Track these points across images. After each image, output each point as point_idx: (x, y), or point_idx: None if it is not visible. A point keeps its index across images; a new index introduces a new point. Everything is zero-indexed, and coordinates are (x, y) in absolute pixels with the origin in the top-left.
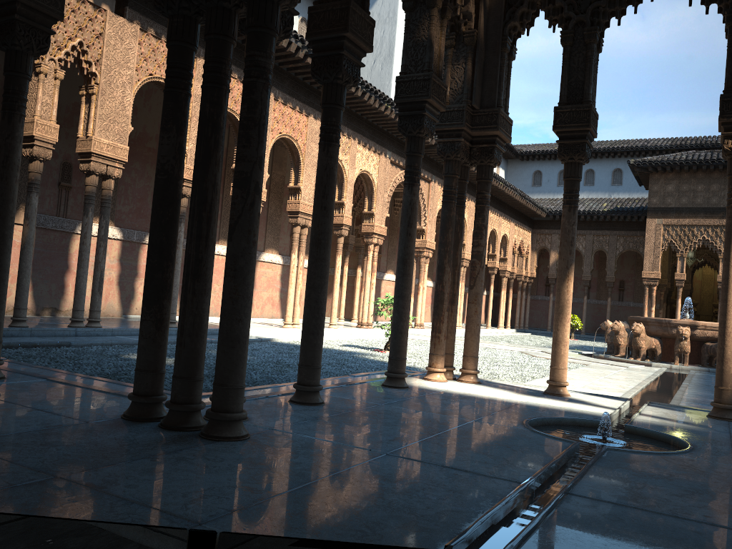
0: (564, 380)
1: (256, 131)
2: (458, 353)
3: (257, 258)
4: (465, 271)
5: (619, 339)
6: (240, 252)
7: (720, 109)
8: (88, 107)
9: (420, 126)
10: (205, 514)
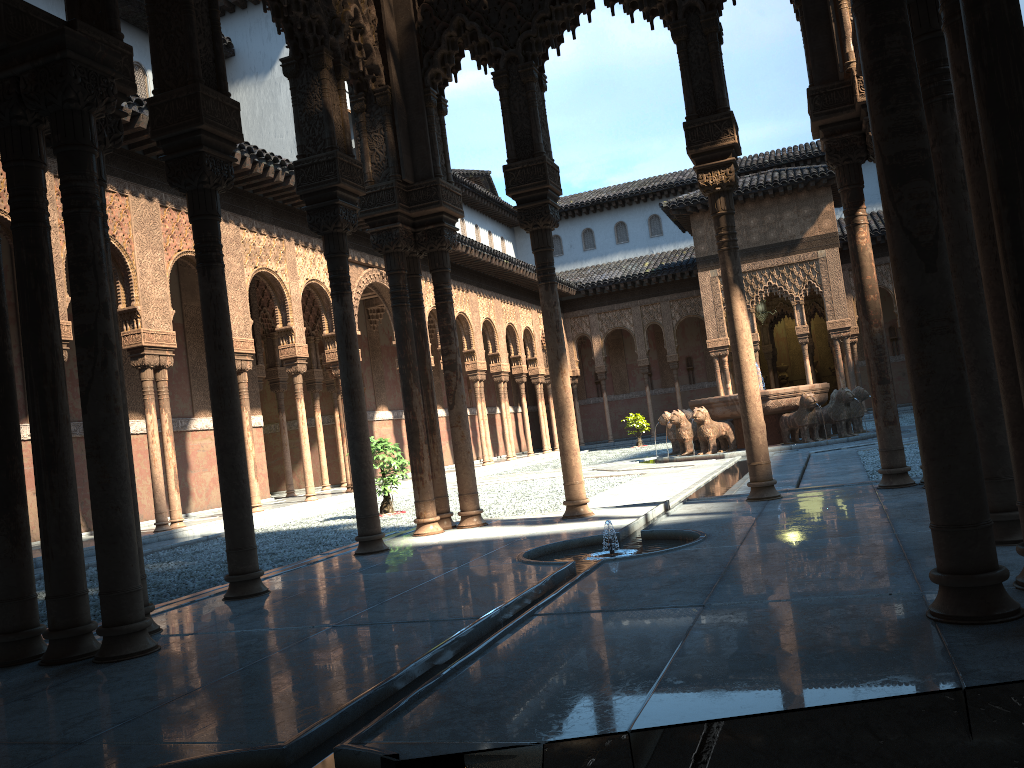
0: (582, 497)
1: (92, 272)
2: (482, 496)
3: (186, 427)
4: (482, 386)
5: (682, 433)
6: (101, 424)
7: (686, 140)
8: None
9: (336, 220)
10: (88, 733)
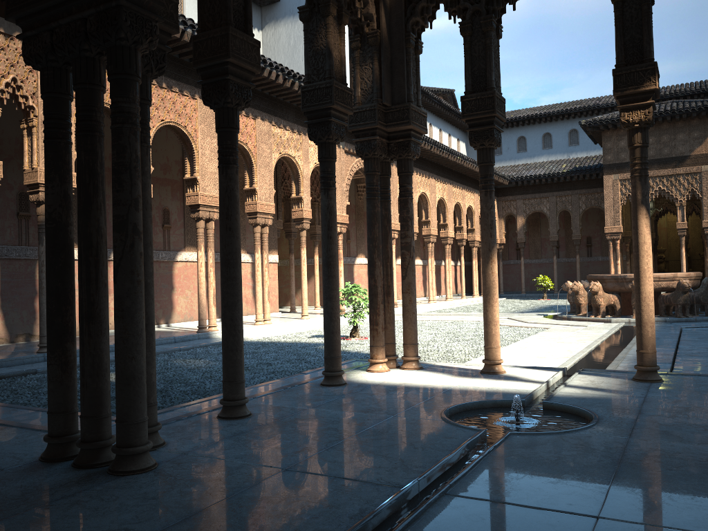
0: (498, 358)
1: (128, 174)
2: (423, 331)
3: None
4: (433, 246)
5: (579, 299)
6: (125, 293)
7: (614, 84)
8: (31, 139)
9: (328, 133)
10: None
